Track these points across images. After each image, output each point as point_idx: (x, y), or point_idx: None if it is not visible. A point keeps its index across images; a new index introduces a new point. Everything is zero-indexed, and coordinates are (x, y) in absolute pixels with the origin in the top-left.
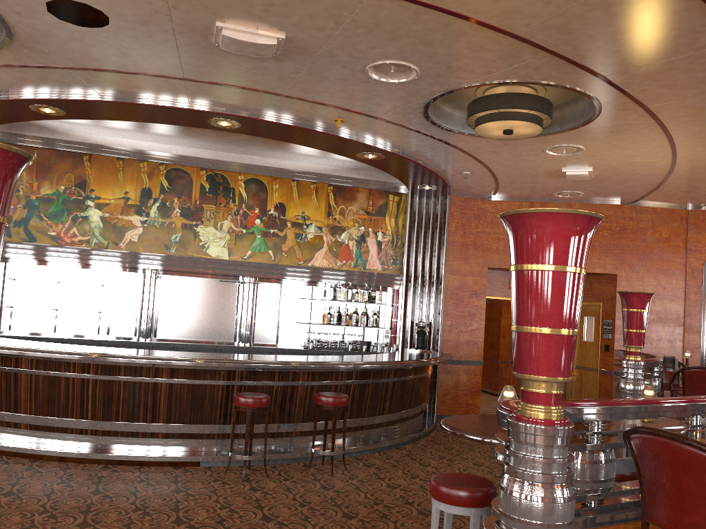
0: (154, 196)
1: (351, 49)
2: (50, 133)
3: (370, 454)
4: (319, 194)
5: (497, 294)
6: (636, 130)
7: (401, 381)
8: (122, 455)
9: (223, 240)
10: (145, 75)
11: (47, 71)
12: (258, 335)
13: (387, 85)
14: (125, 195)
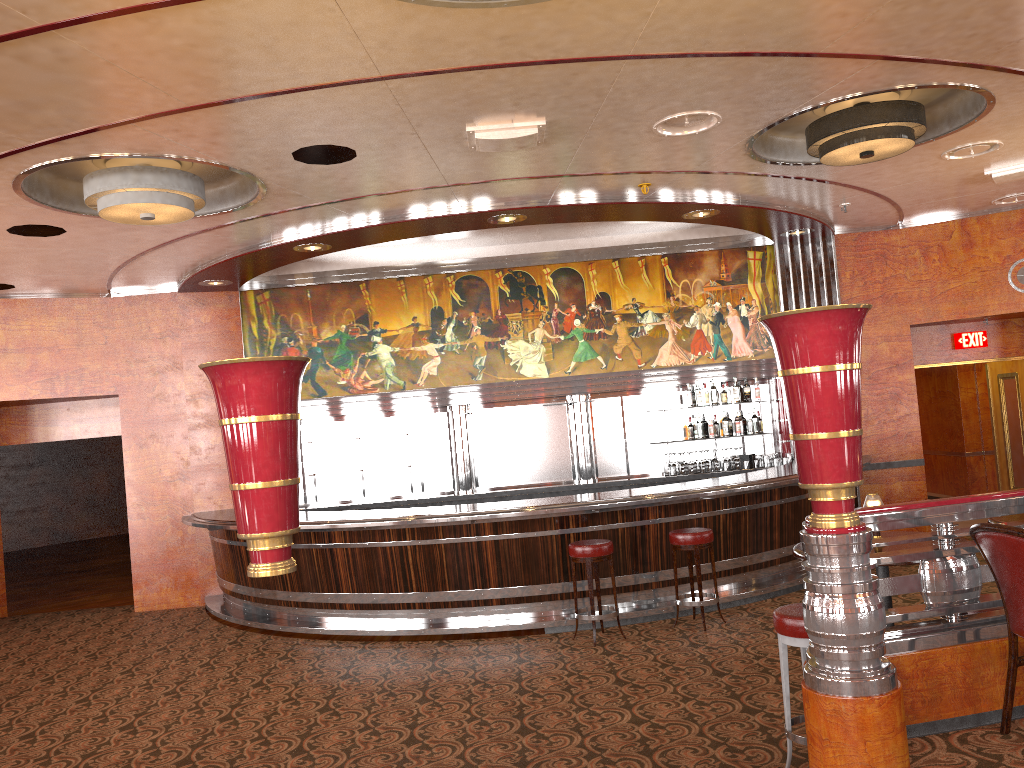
0: (447, 316)
1: (626, 114)
2: (320, 266)
3: (760, 602)
4: (651, 271)
5: (934, 360)
6: None
7: (792, 503)
8: (456, 628)
9: (538, 353)
10: (406, 191)
11: (305, 211)
12: (602, 467)
13: (687, 138)
14: (413, 321)
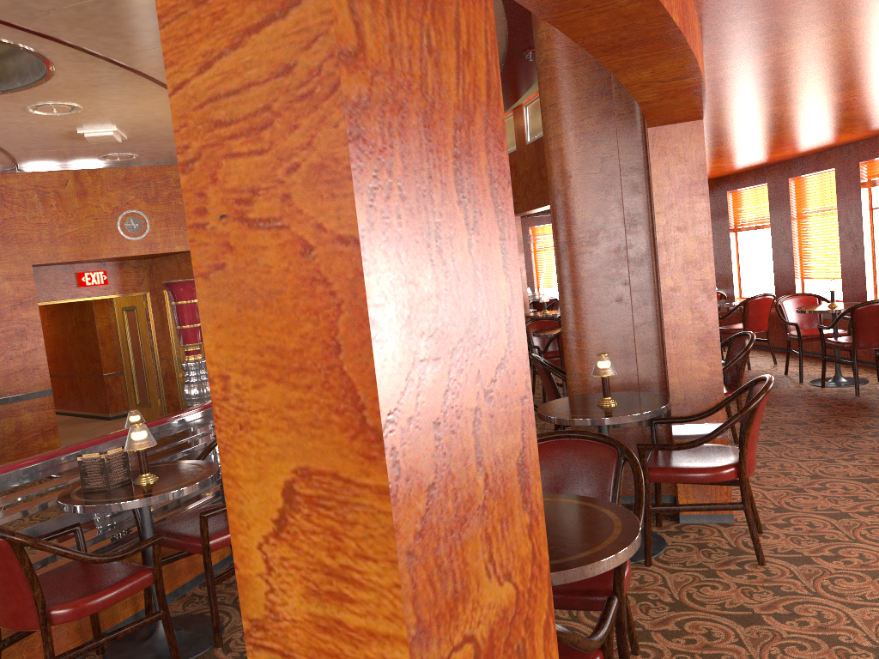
0: None
1: None
2: None
3: None
4: None
5: (61, 297)
6: (124, 83)
7: None
8: None
9: None
10: None
11: None
12: None
13: None
14: None
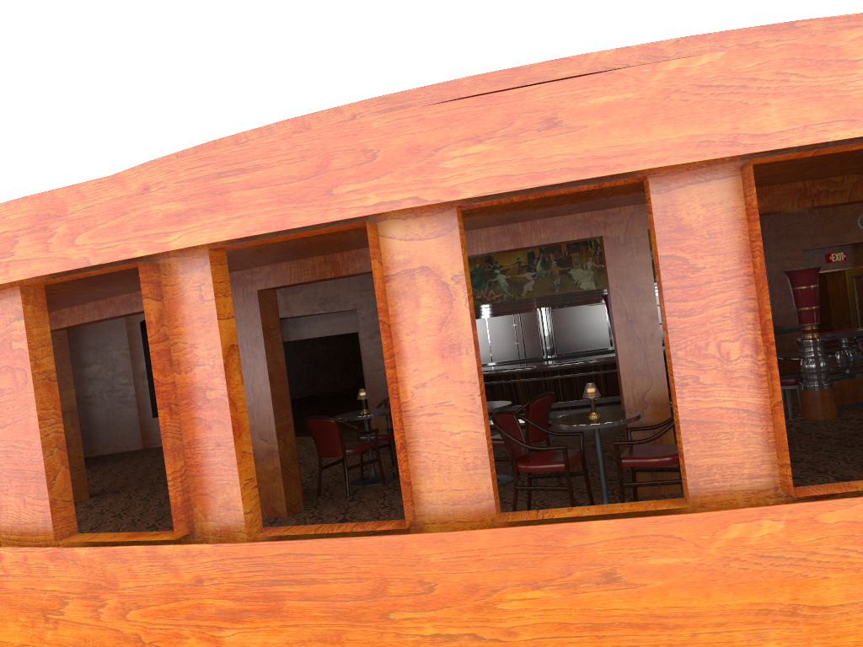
0: (536, 256)
1: None
2: None
3: None
4: None
5: None
6: None
7: None
8: None
9: (589, 276)
10: None
11: None
12: None
13: None
14: (517, 260)
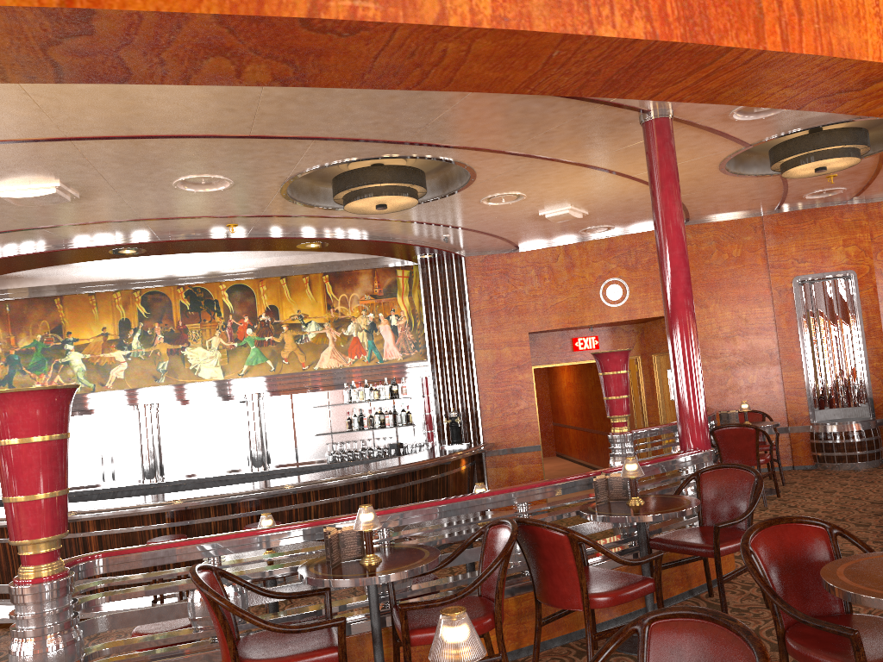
0: (133, 326)
1: (133, 177)
2: (17, 283)
3: None
4: (314, 287)
5: (557, 360)
6: (540, 169)
7: (389, 492)
8: None
9: (215, 358)
10: (2, 232)
11: None
12: (275, 456)
13: (220, 193)
14: (103, 331)
